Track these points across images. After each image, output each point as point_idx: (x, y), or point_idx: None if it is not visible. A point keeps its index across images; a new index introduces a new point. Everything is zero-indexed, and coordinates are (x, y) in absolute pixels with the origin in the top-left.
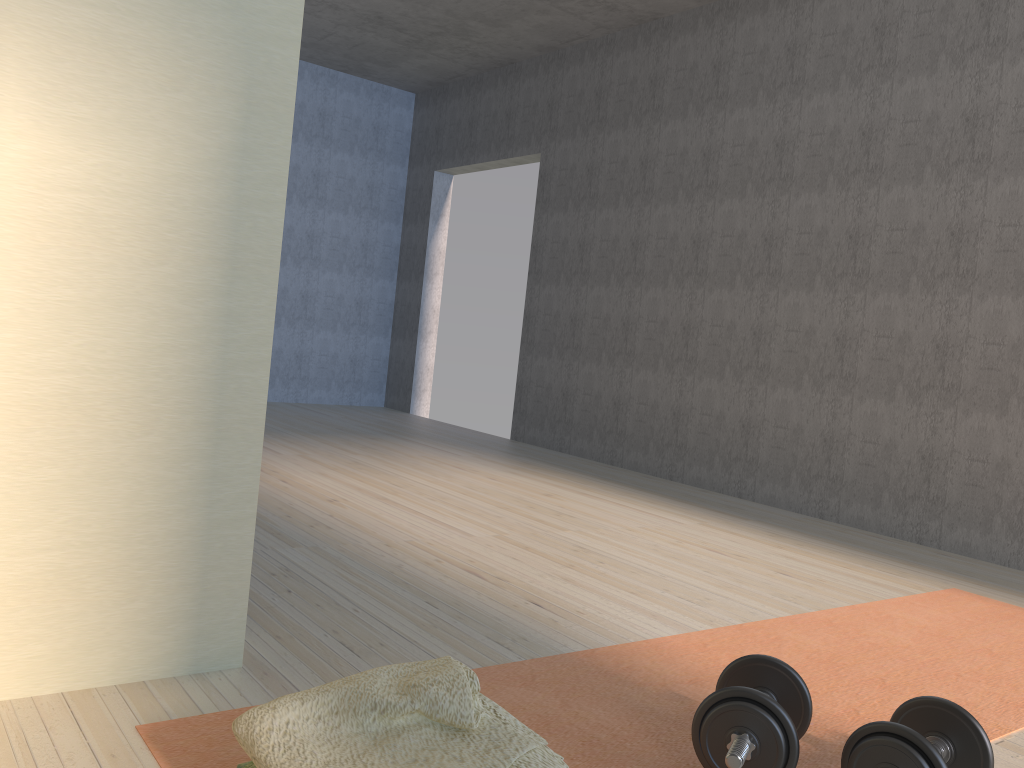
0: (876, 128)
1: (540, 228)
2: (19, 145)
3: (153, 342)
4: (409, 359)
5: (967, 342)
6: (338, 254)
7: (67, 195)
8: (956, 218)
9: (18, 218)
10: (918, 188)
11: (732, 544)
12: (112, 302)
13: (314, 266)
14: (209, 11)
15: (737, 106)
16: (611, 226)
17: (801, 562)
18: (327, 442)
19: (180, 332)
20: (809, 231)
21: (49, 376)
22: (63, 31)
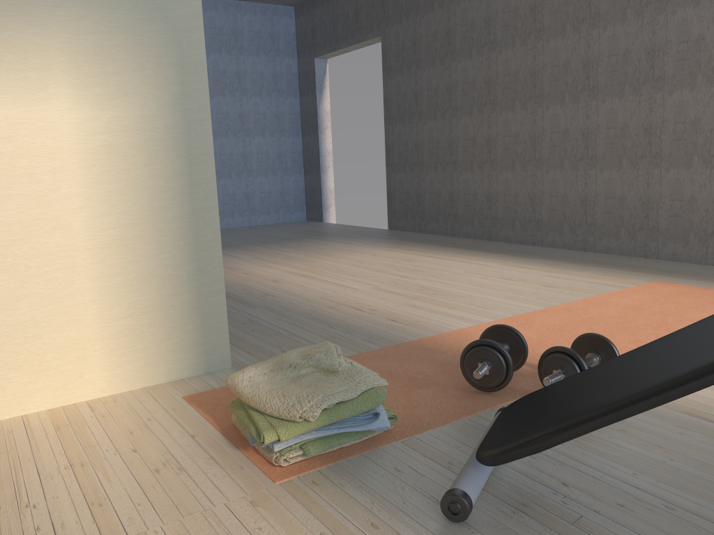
0: None
1: (387, 87)
2: (71, 115)
3: (155, 205)
4: (317, 187)
5: (663, 124)
6: (260, 125)
7: (99, 136)
8: (649, 42)
9: (77, 153)
10: (624, 25)
11: (520, 274)
12: (131, 188)
13: (246, 135)
14: (152, 22)
15: None
16: (432, 79)
17: (562, 278)
18: (271, 247)
19: (168, 198)
20: (558, 64)
21: (108, 231)
22: (80, 50)
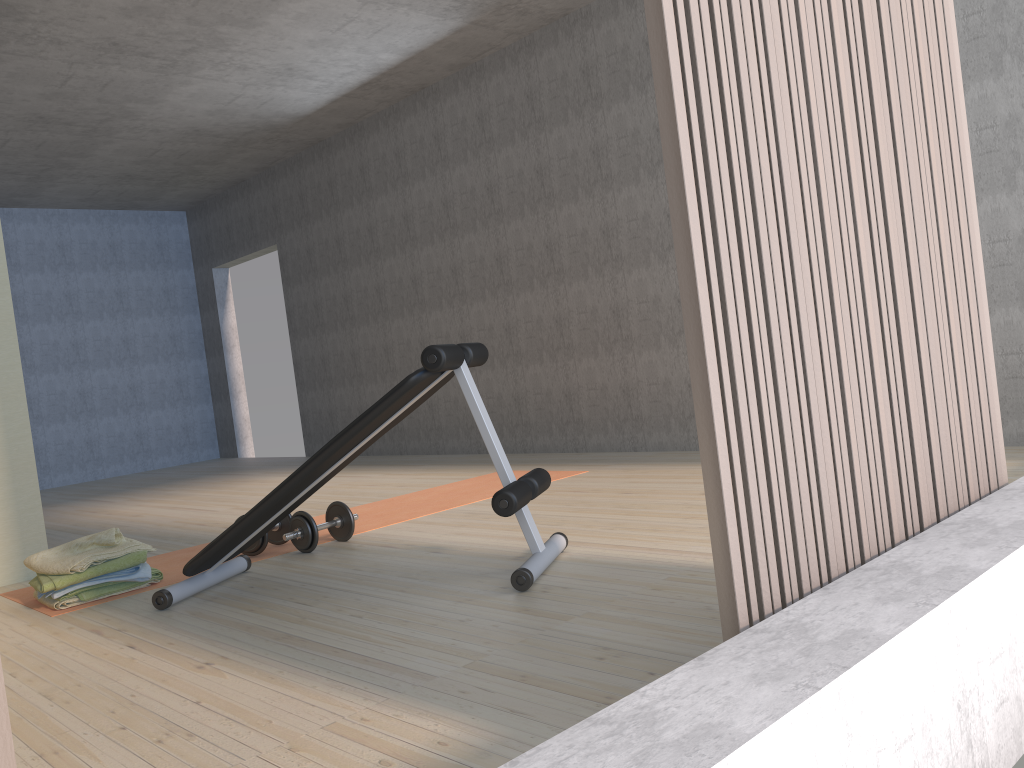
0: (449, 200)
1: (289, 298)
2: None
3: None
4: (228, 416)
5: (518, 324)
6: (152, 349)
7: None
8: (496, 249)
9: None
10: (476, 234)
11: (389, 480)
12: None
13: (134, 363)
14: None
15: (378, 195)
16: (329, 288)
17: (422, 479)
18: (154, 489)
19: None
20: (432, 271)
21: None
22: None
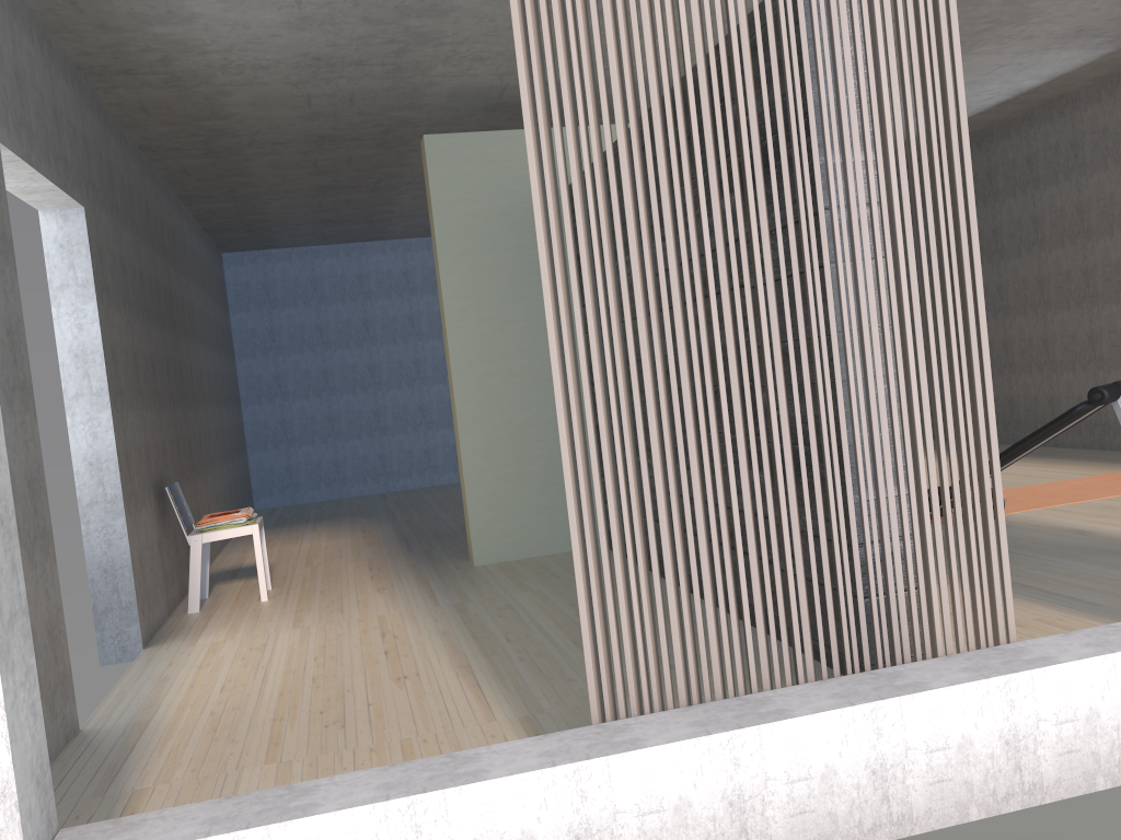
0: (1083, 205)
1: None
2: None
3: None
4: None
5: None
6: None
7: None
8: None
9: None
10: (1112, 239)
11: (1013, 469)
12: None
13: None
14: None
15: (1005, 198)
16: None
17: (1047, 471)
18: None
19: None
20: (1060, 273)
21: None
22: None
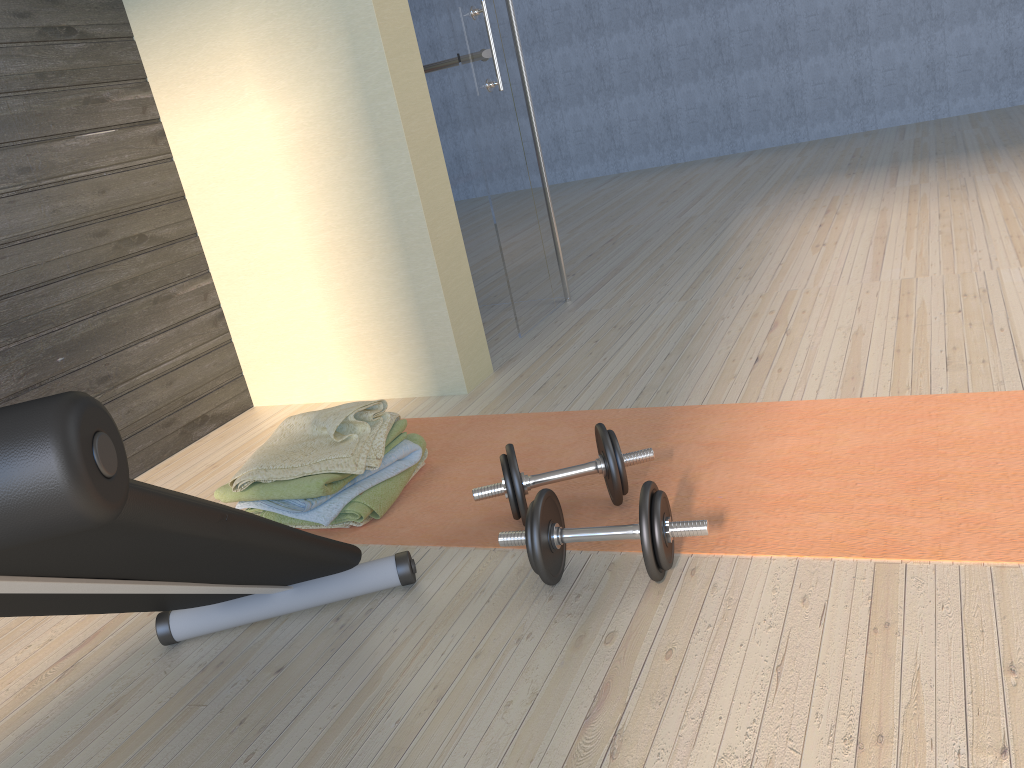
0: None
1: None
2: (266, 116)
3: (355, 204)
4: None
5: None
6: None
7: (292, 134)
8: None
9: (279, 155)
10: None
11: None
12: (330, 186)
13: None
14: None
15: None
16: None
17: None
18: (991, 159)
19: (366, 194)
20: None
21: (319, 234)
22: (259, 44)
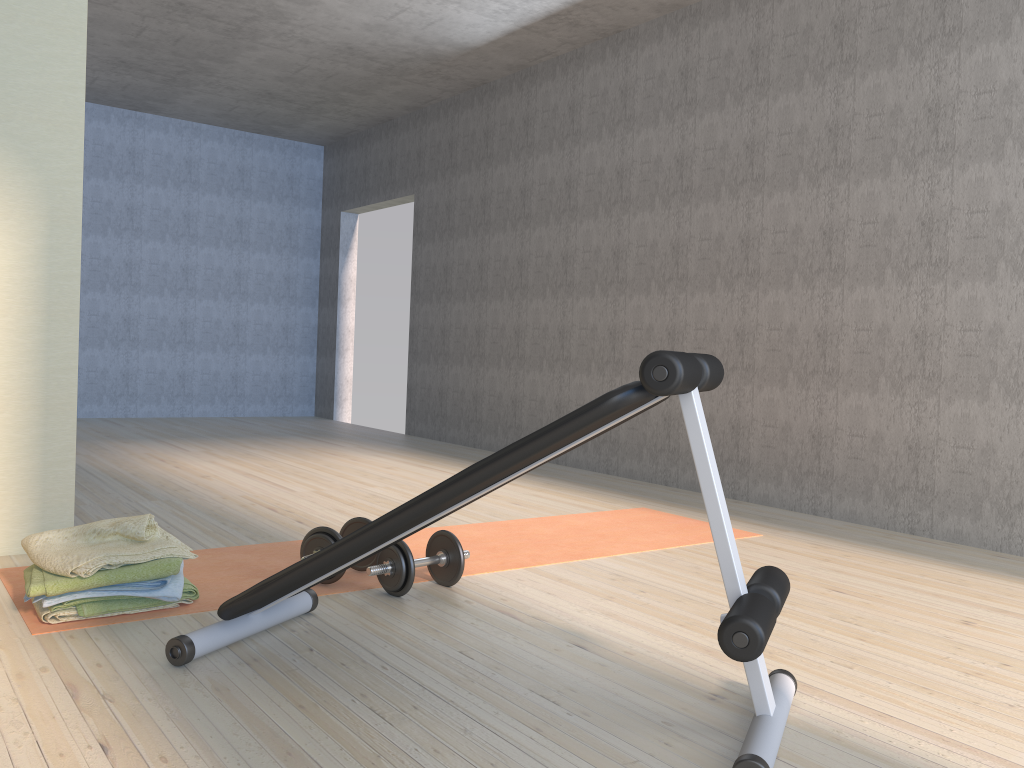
0: (625, 168)
1: (417, 256)
2: None
3: (2, 360)
4: (330, 373)
5: (686, 329)
6: (264, 288)
7: None
8: (675, 235)
9: None
10: (652, 214)
11: (502, 490)
12: None
13: (243, 299)
14: (23, 172)
15: (540, 153)
16: (464, 252)
17: (542, 498)
18: (236, 442)
19: (18, 354)
20: (589, 250)
21: None
22: None
